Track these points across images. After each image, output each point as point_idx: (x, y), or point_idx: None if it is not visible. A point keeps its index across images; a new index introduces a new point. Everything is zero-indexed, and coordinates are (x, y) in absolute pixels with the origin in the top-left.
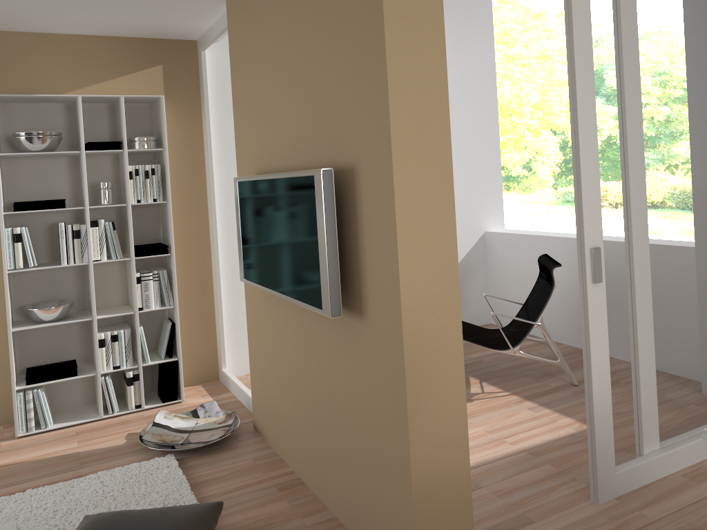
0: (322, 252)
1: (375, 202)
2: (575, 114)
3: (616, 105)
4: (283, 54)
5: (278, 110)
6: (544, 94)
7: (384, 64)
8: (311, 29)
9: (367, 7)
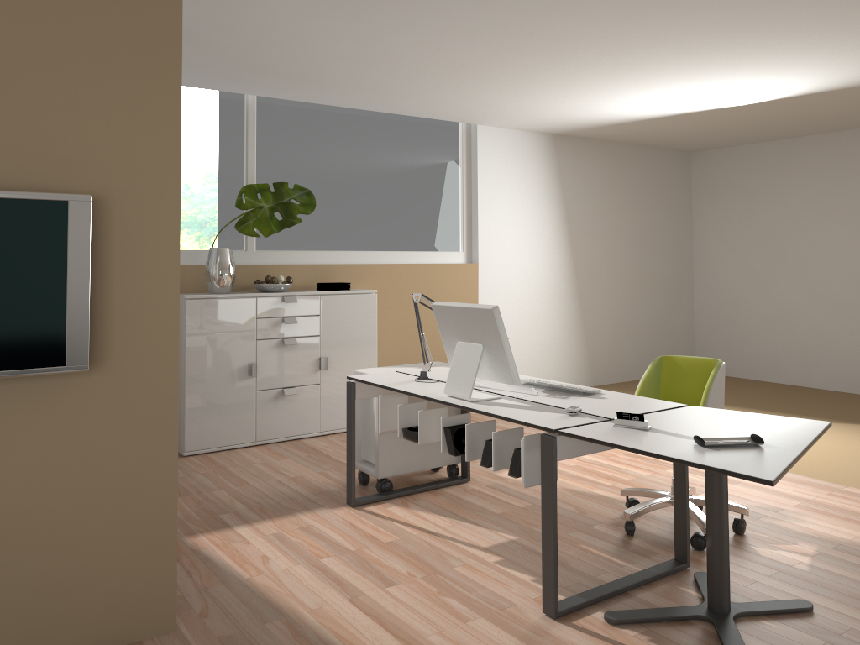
0: (78, 293)
1: (142, 238)
2: None
3: None
4: None
5: None
6: None
7: (177, 109)
8: None
9: (152, 46)
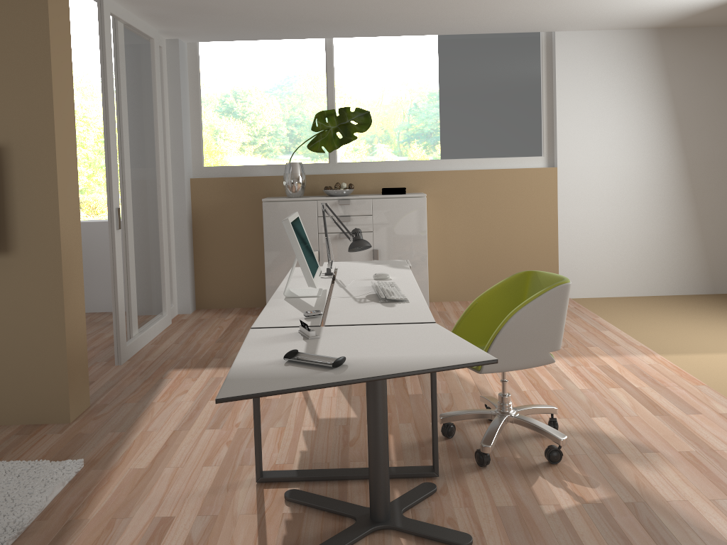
0: None
1: (32, 170)
2: (108, 125)
3: (121, 122)
4: None
5: None
6: None
7: (49, 82)
8: None
9: (30, 41)
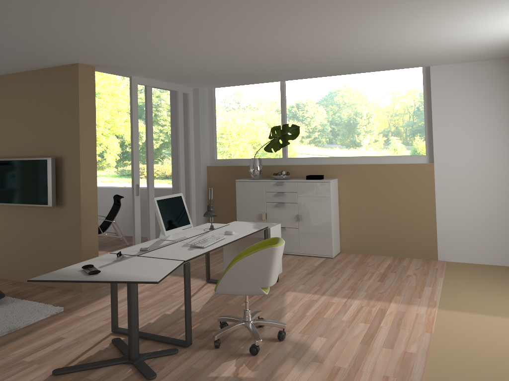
0: (49, 185)
1: (72, 168)
2: (132, 142)
3: (145, 139)
4: (24, 112)
5: (18, 133)
6: (112, 115)
7: (78, 127)
8: (43, 107)
9: (72, 108)
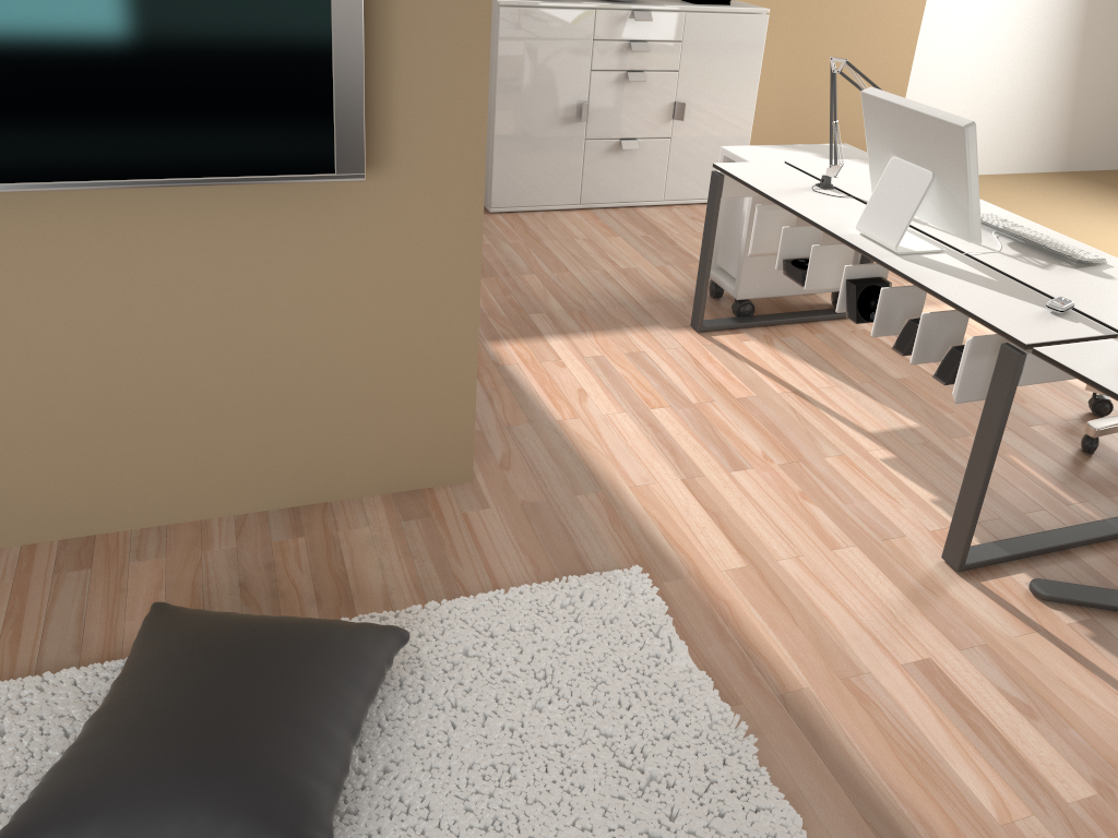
0: (348, 72)
1: None
2: None
3: None
4: None
5: None
6: None
7: None
8: None
9: None
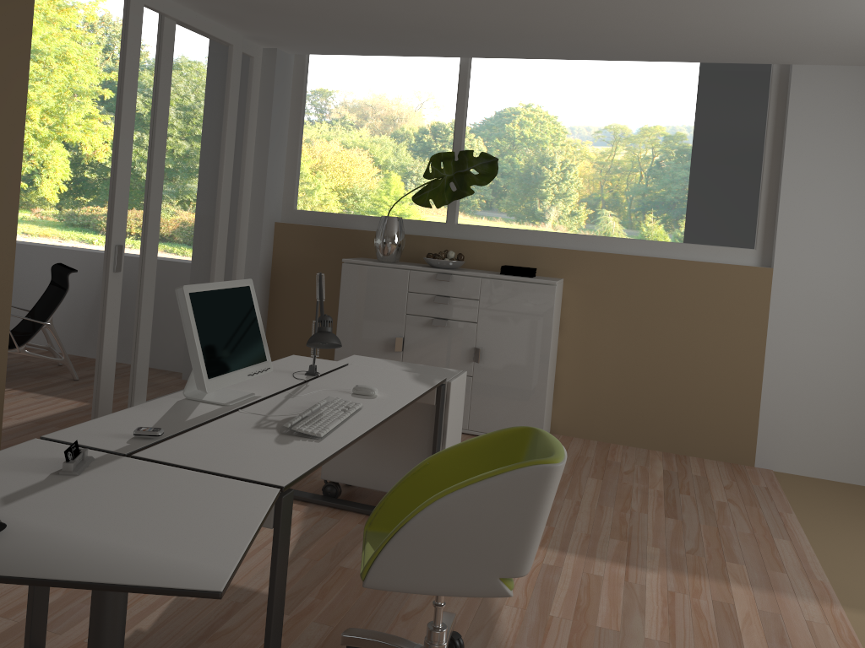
0: None
1: None
2: (118, 142)
3: (149, 140)
4: None
5: None
6: (61, 101)
7: None
8: None
9: None
